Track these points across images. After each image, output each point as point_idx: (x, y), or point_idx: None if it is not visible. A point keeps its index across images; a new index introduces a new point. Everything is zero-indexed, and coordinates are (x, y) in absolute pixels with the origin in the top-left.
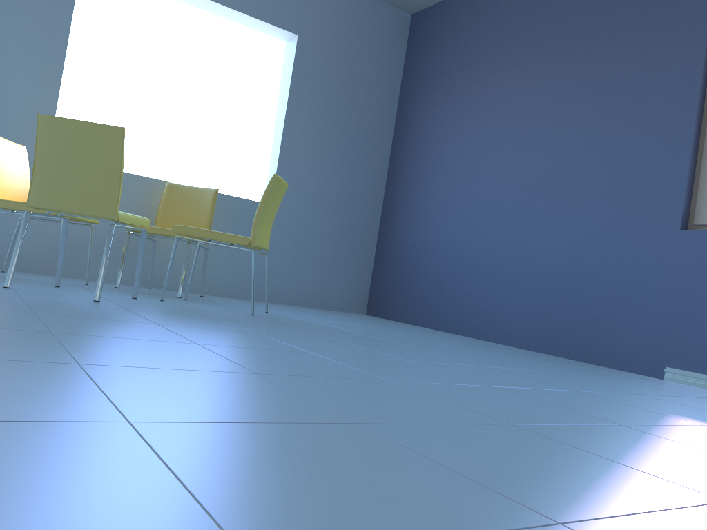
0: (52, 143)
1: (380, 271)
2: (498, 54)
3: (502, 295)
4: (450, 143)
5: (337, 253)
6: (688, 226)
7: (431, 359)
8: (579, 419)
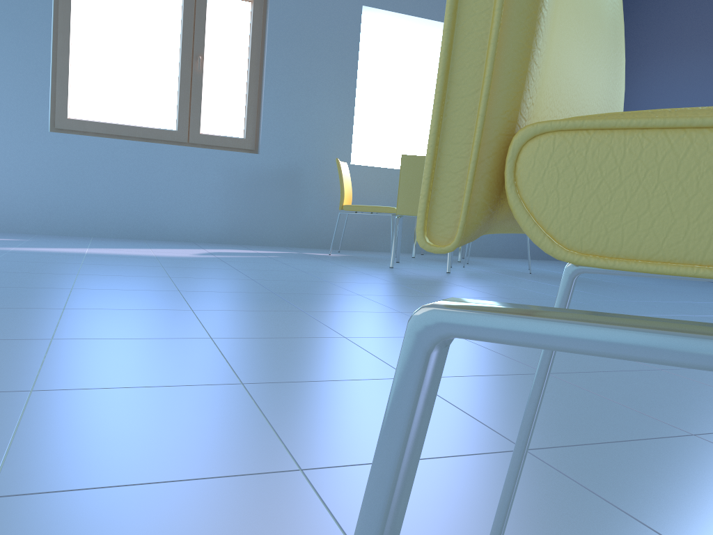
0: (411, 172)
1: None
2: (699, 37)
3: None
4: None
5: None
6: None
7: (691, 300)
8: None
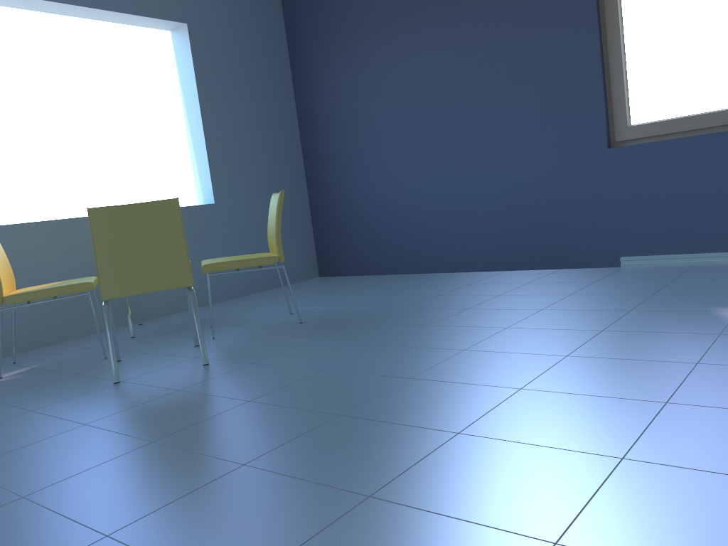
0: (111, 232)
1: (323, 234)
2: (394, 10)
3: (460, 230)
4: (365, 102)
5: (281, 230)
6: (611, 143)
7: (510, 318)
8: (699, 339)
